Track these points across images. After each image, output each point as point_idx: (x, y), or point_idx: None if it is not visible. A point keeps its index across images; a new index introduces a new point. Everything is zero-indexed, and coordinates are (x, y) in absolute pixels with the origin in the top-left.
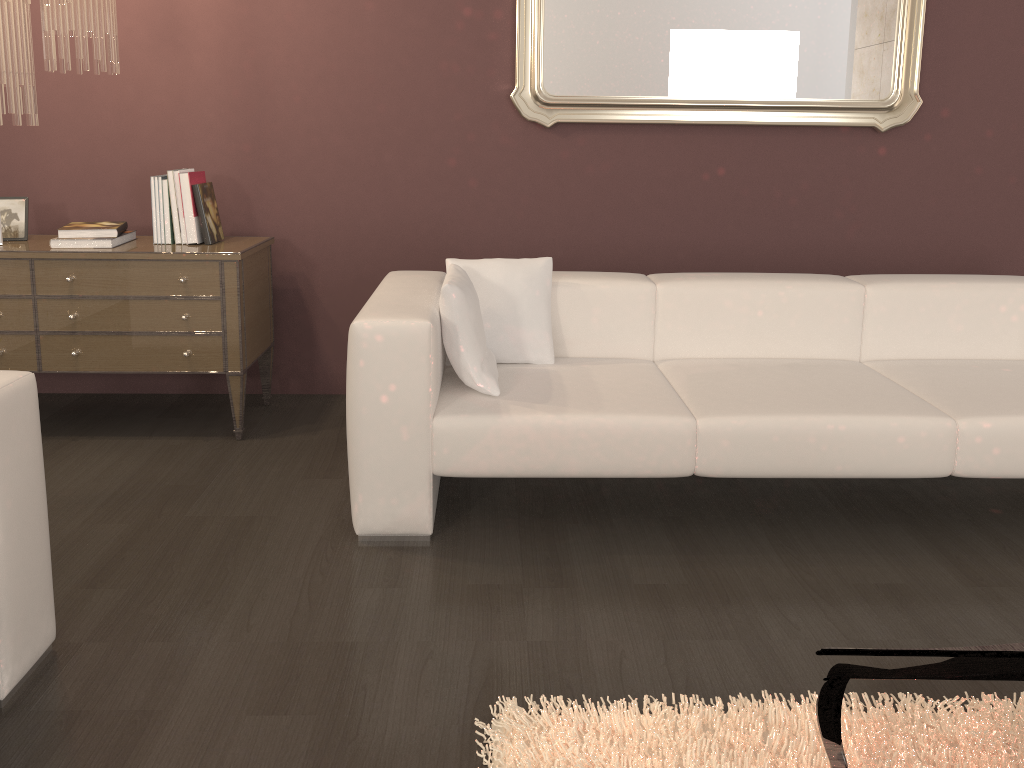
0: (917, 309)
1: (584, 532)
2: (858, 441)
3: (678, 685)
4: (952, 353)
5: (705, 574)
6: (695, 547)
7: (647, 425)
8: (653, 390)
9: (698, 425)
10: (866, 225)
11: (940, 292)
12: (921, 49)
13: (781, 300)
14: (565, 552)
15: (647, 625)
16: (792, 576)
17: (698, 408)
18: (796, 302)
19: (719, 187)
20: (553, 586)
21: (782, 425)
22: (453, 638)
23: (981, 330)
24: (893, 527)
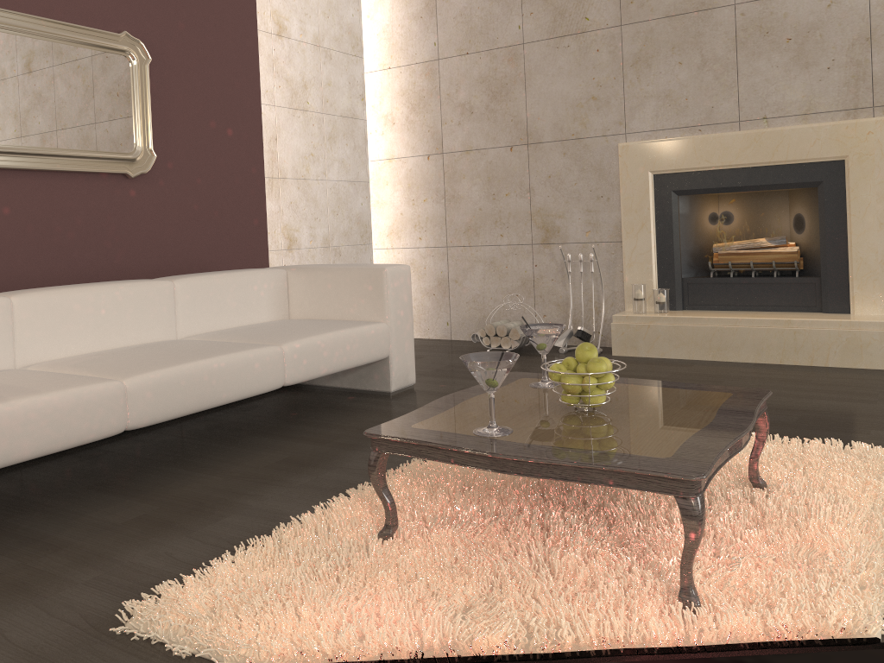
0: (208, 294)
1: (31, 518)
2: (233, 372)
3: (228, 547)
4: (232, 323)
5: (166, 498)
6: (138, 490)
7: (88, 393)
8: (60, 376)
9: (126, 385)
10: (129, 251)
11: (220, 280)
12: (151, 117)
13: (118, 298)
14: (32, 533)
15: (164, 535)
16: (224, 477)
17: (115, 375)
18: (129, 299)
19: (6, 224)
20: (54, 551)
21: (186, 371)
22: (7, 613)
23: (246, 304)
24: (251, 437)
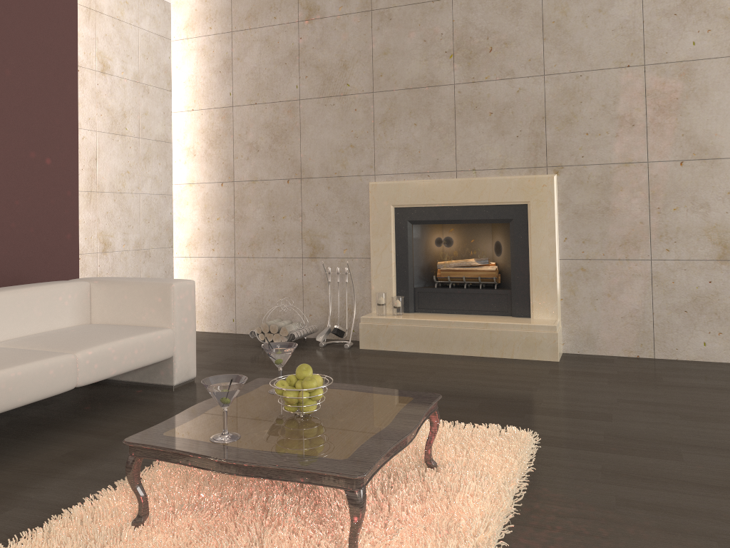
0: (16, 306)
1: None
2: (29, 379)
3: (4, 538)
4: (37, 329)
5: None
6: None
7: None
8: None
9: None
10: None
11: (28, 293)
12: None
13: None
14: None
15: None
16: (13, 472)
17: None
18: None
19: None
20: None
21: None
22: None
23: (51, 313)
24: (44, 432)
